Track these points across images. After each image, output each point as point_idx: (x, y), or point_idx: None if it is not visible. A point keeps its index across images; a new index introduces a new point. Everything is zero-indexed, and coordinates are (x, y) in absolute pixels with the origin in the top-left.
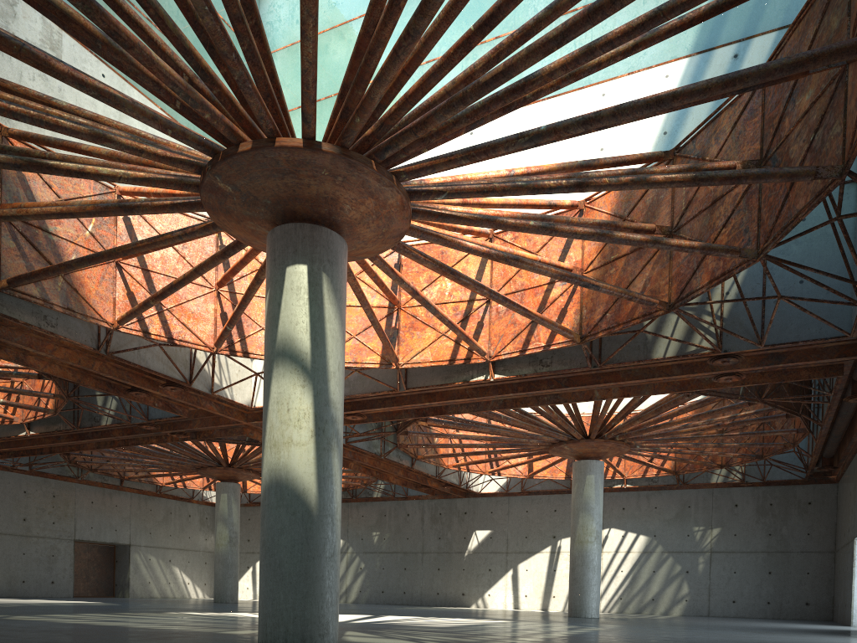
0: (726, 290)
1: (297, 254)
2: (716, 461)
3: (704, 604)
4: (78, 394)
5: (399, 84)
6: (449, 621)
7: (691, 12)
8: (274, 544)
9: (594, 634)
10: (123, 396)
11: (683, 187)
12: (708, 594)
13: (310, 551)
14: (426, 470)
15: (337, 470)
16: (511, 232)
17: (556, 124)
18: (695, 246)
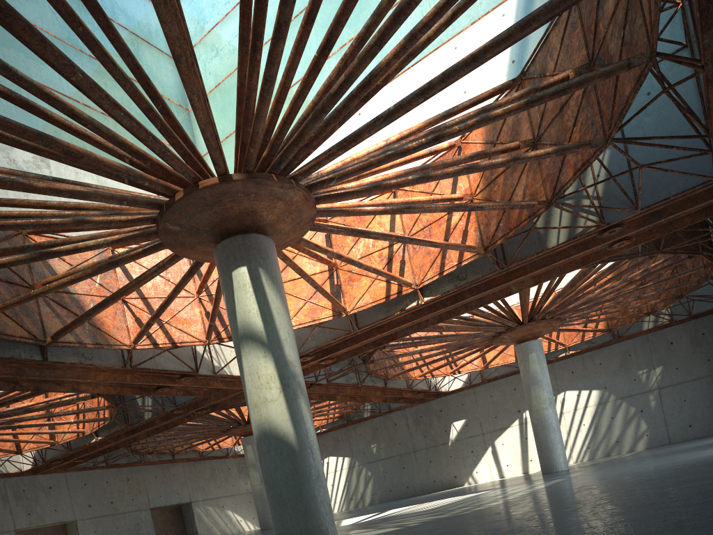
0: (597, 173)
1: (237, 260)
2: (643, 311)
3: (663, 434)
4: (124, 401)
5: (277, 112)
6: (438, 503)
7: None
8: (272, 480)
9: (553, 485)
10: (153, 394)
11: None
12: (665, 425)
13: (300, 478)
14: (398, 385)
15: (306, 412)
16: None
17: (400, 101)
18: (550, 151)
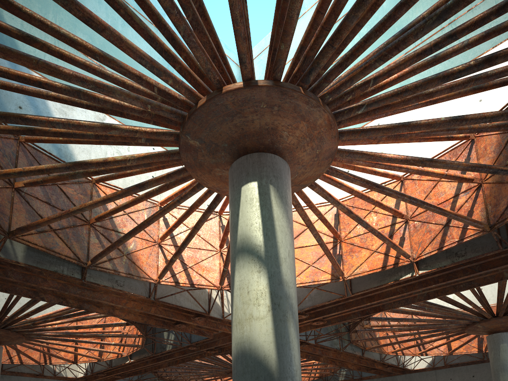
0: None
1: (249, 175)
2: None
3: None
4: (154, 334)
5: (316, 24)
6: None
7: None
8: None
9: None
10: (172, 328)
11: None
12: None
13: None
14: (373, 357)
15: (294, 338)
16: None
17: None
18: None
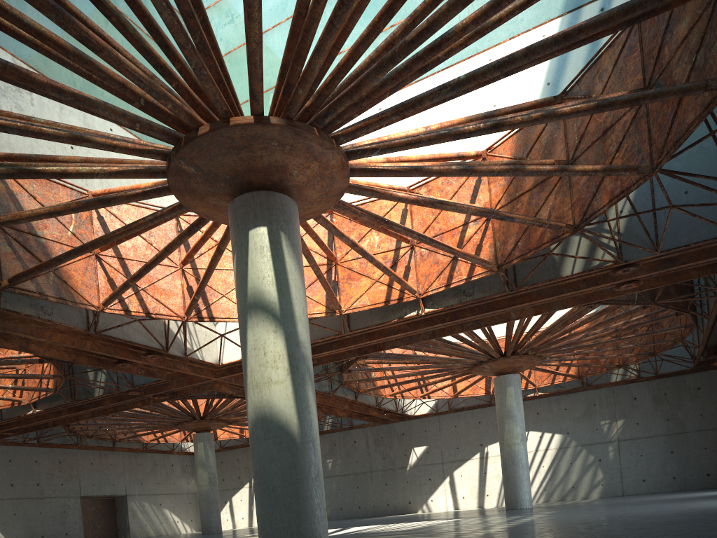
0: (620, 209)
1: (257, 218)
2: (614, 363)
3: (618, 485)
4: (72, 373)
5: (331, 58)
6: (410, 525)
7: None
8: (265, 472)
9: (542, 520)
10: (111, 368)
11: (574, 125)
12: (620, 477)
13: (298, 474)
14: (367, 401)
15: (312, 401)
16: (425, 186)
17: (474, 71)
18: (598, 169)
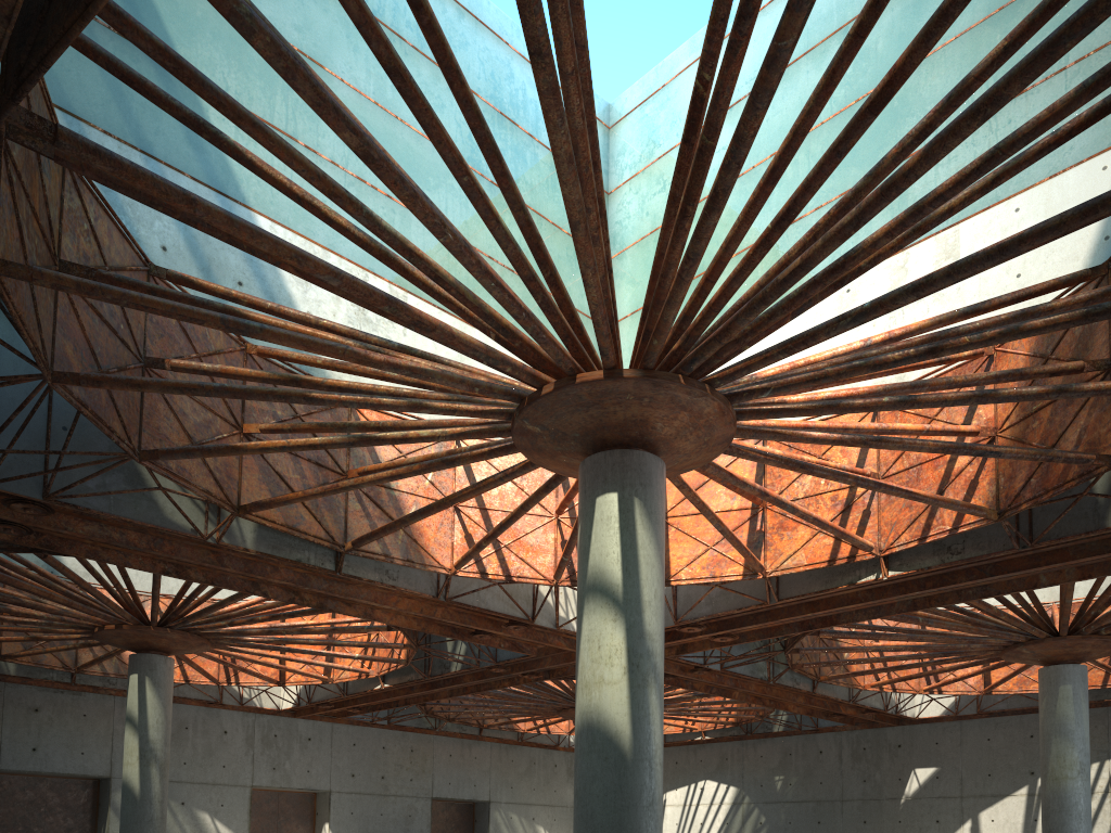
0: None
1: (607, 482)
2: None
3: None
4: (429, 641)
5: (704, 293)
6: None
7: (1068, 123)
8: (585, 793)
9: None
10: (467, 640)
11: None
12: None
13: (624, 799)
14: (834, 693)
15: (655, 708)
16: None
17: (881, 297)
18: None
